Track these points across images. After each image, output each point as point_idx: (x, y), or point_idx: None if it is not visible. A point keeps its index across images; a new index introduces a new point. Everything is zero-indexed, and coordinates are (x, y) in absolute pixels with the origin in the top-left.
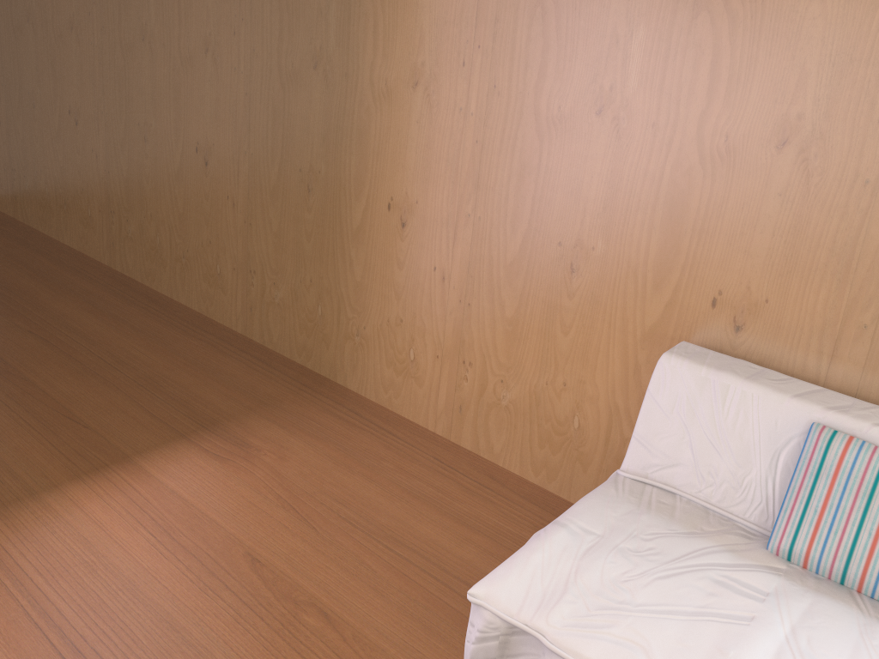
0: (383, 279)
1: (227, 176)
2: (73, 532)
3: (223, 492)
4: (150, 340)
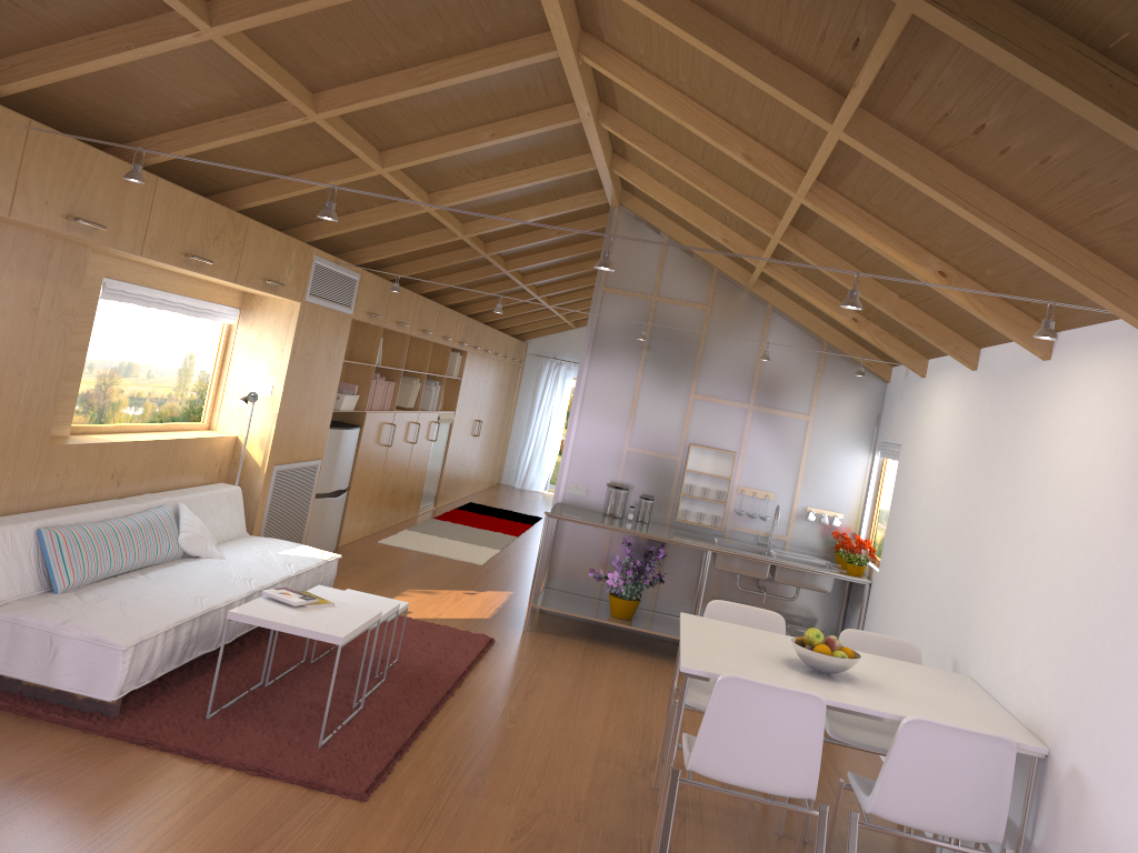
0: None
1: None
2: None
3: None
4: None
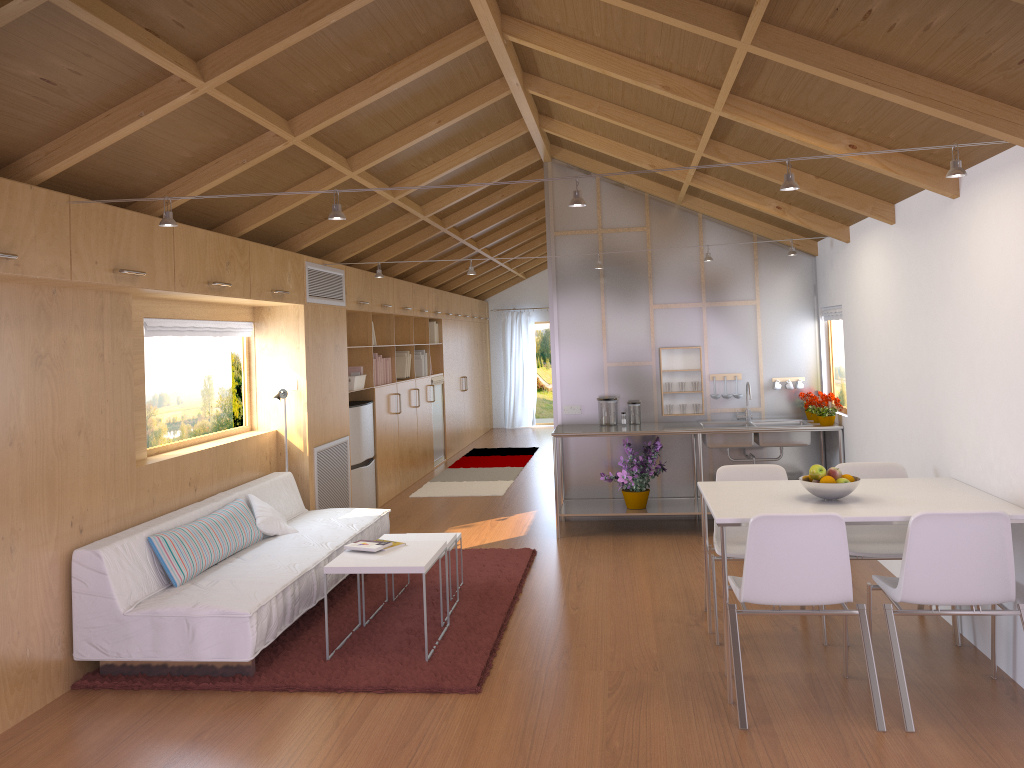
0: None
1: None
2: None
3: None
4: None
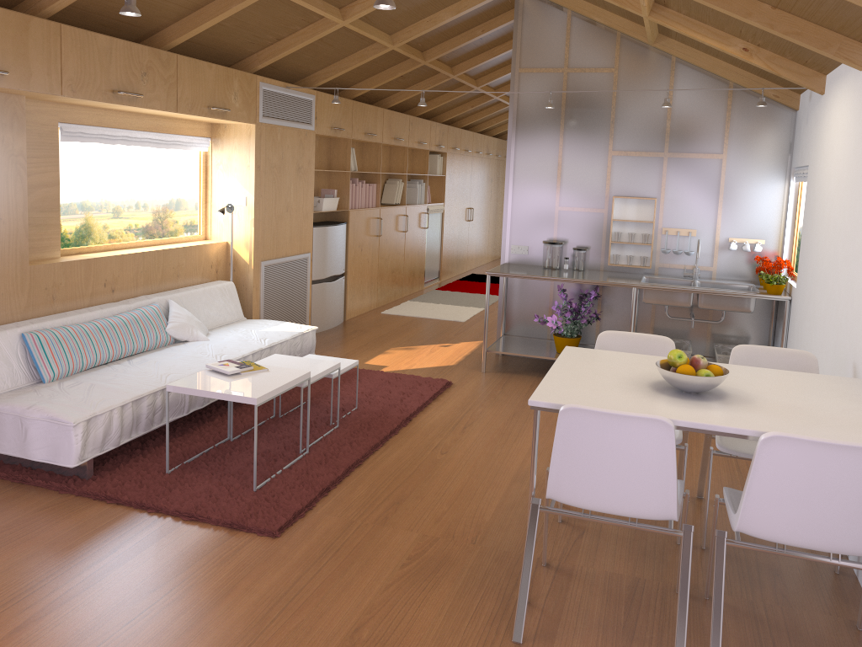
0: None
1: None
2: None
3: None
4: None
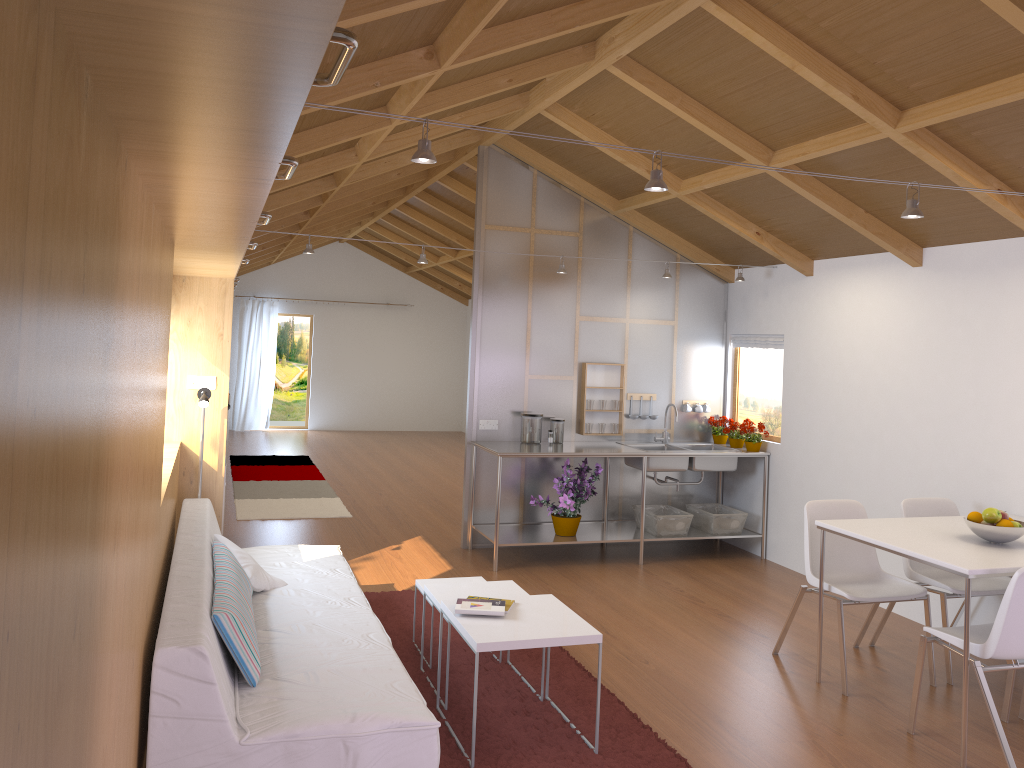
0: None
1: None
2: None
3: None
4: None
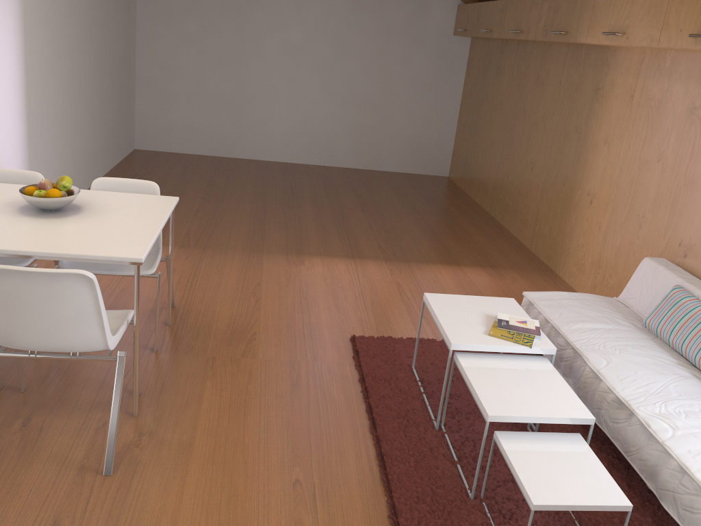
0: (580, 226)
1: (538, 175)
2: (433, 273)
3: (484, 282)
4: (488, 239)
